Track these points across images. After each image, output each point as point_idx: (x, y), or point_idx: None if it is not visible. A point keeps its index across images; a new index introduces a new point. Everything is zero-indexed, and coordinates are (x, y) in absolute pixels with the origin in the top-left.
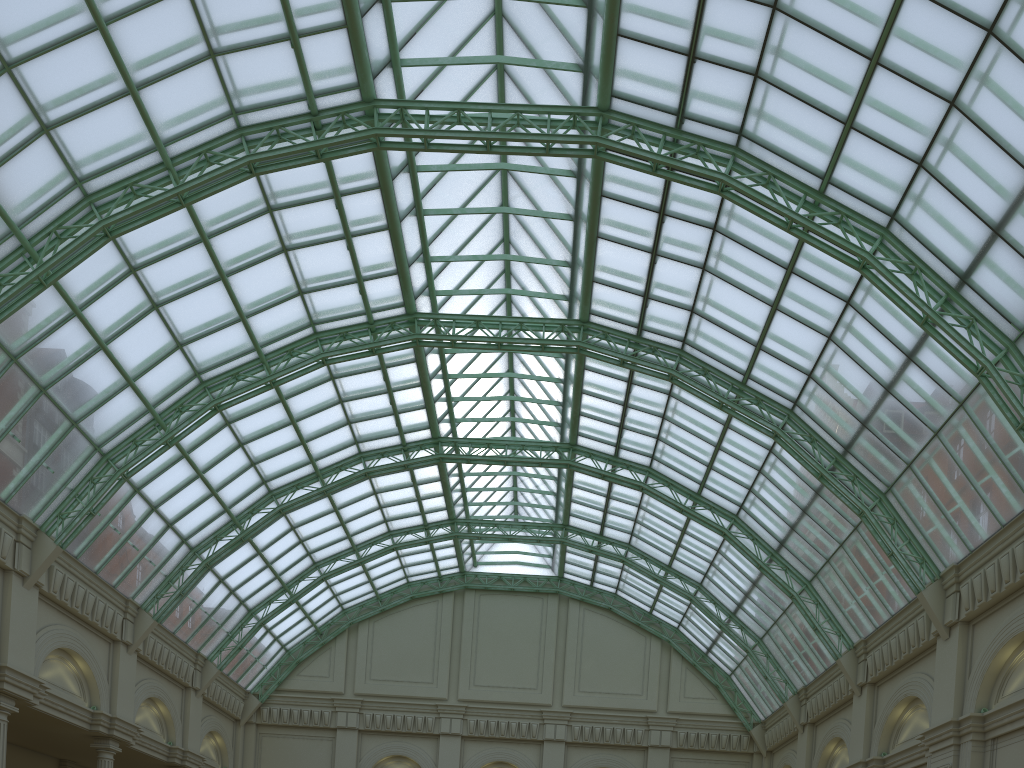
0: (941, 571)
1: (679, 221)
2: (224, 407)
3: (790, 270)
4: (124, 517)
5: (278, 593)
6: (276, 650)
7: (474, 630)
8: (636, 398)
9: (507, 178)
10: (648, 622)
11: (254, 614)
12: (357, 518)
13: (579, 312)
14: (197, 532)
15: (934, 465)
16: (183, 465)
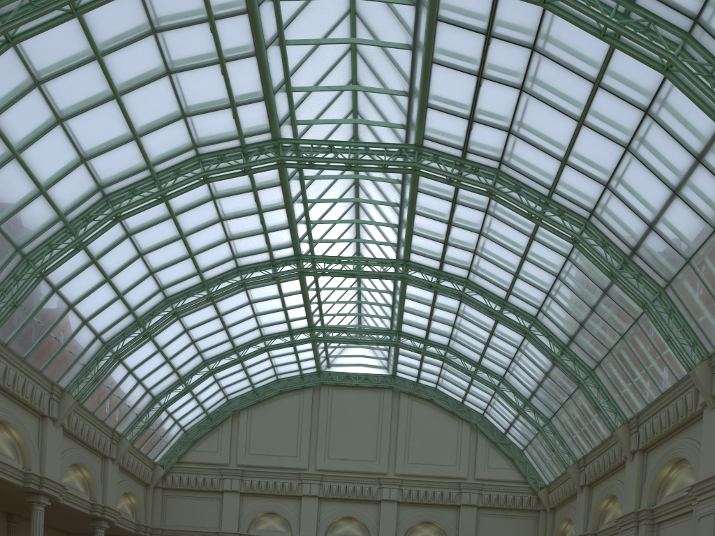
0: (709, 352)
1: (503, 42)
2: (123, 217)
3: (597, 84)
4: (46, 312)
5: (176, 384)
6: (176, 431)
7: (328, 416)
8: (459, 217)
9: (355, 21)
10: (460, 410)
11: (158, 401)
12: (237, 324)
13: (414, 137)
14: (108, 329)
15: (711, 258)
16: (93, 270)
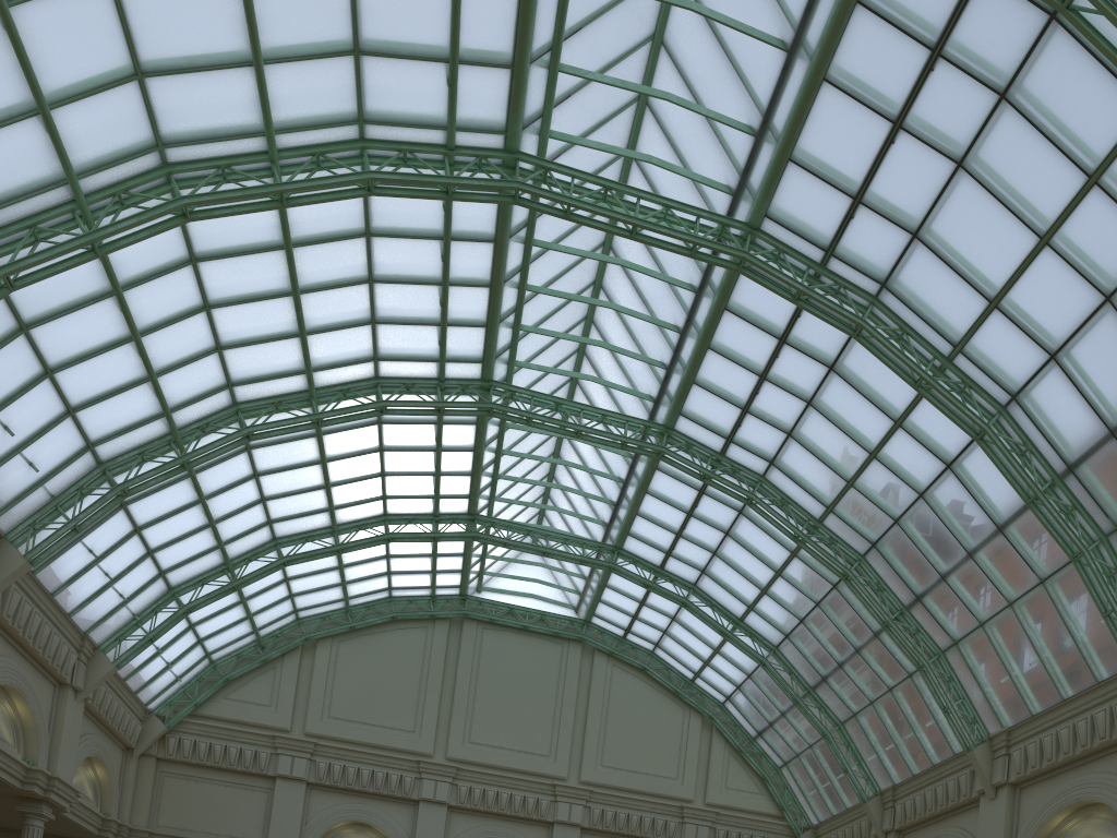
0: None
1: (957, 72)
2: (199, 216)
3: (1095, 179)
4: None
5: (217, 571)
6: (197, 658)
7: (473, 672)
8: (782, 367)
9: None
10: (688, 692)
11: (177, 596)
12: (348, 483)
13: (750, 211)
14: (114, 437)
15: None
16: (109, 310)
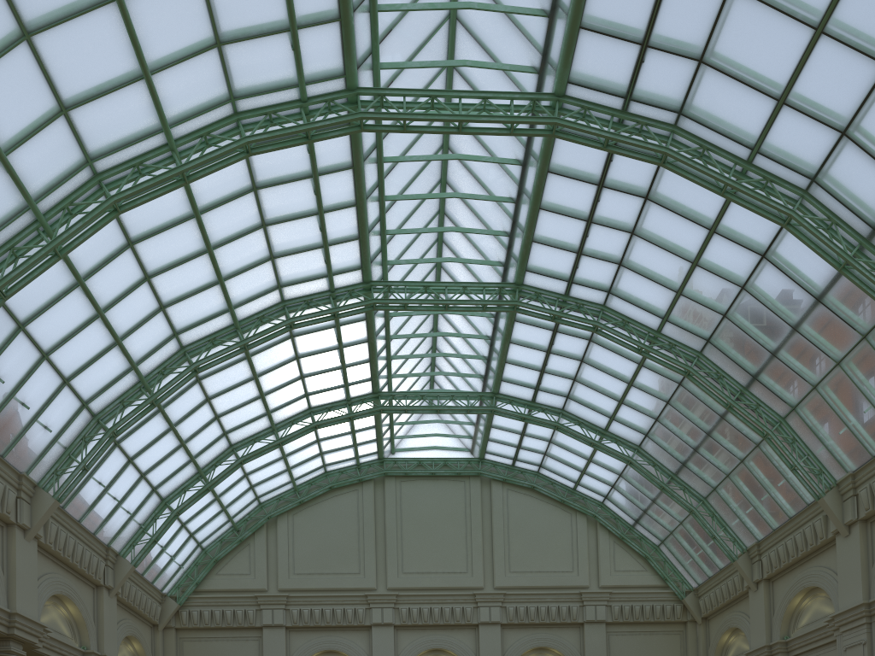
0: None
1: None
2: (126, 208)
3: None
4: (8, 362)
5: (193, 479)
6: (192, 548)
7: (398, 517)
8: (604, 208)
9: None
10: (572, 499)
11: (168, 504)
12: (277, 390)
13: (555, 82)
14: (100, 394)
15: None
16: (78, 298)
